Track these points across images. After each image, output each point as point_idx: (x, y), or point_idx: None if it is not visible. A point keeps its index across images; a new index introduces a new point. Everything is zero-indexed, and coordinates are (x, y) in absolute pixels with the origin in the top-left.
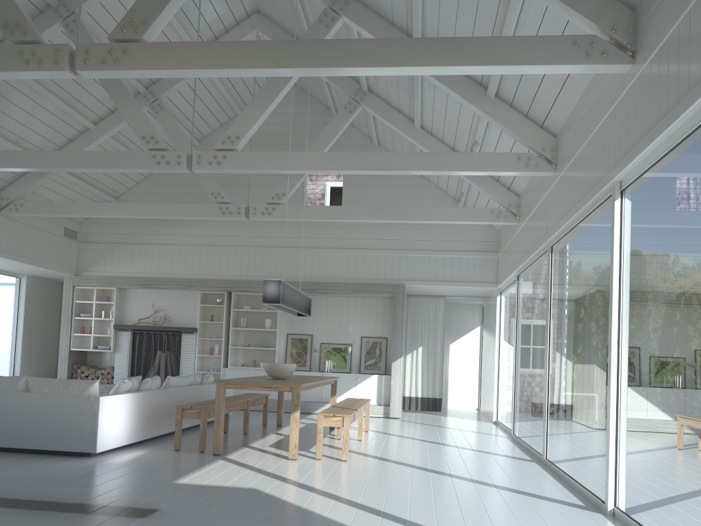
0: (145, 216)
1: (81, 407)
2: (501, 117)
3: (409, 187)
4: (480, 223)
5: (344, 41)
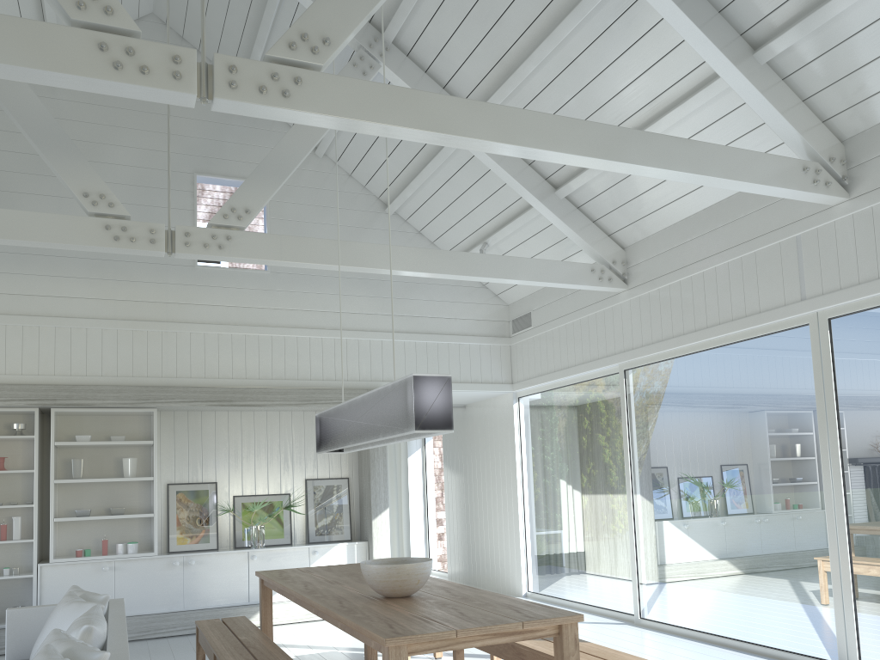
0: None
1: None
2: (775, 97)
3: (376, 229)
4: (573, 287)
5: None
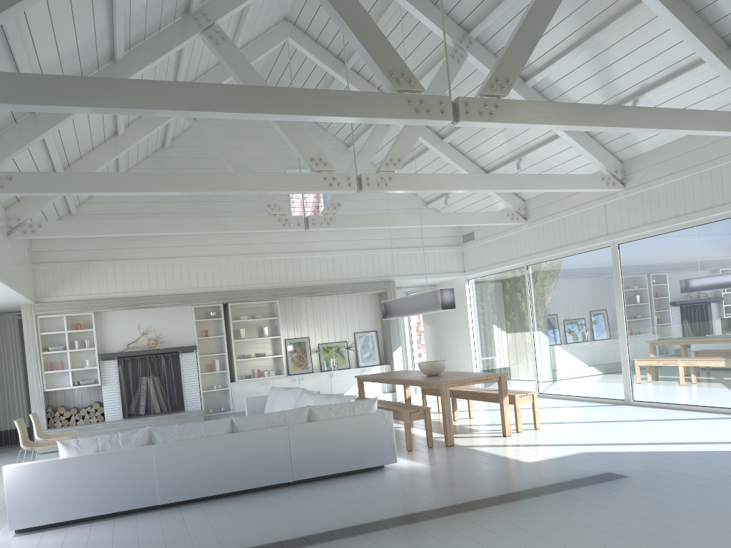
0: (200, 231)
1: (377, 424)
2: (588, 146)
3: None
4: (498, 224)
5: (642, 108)
